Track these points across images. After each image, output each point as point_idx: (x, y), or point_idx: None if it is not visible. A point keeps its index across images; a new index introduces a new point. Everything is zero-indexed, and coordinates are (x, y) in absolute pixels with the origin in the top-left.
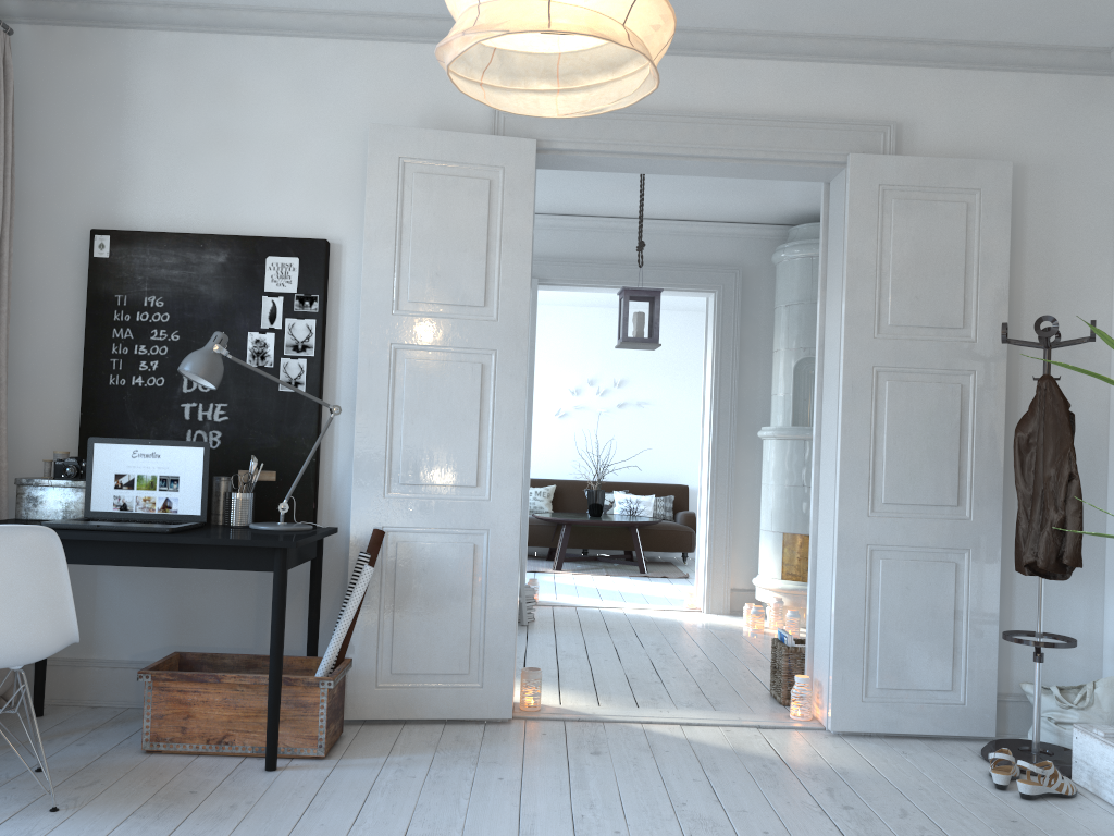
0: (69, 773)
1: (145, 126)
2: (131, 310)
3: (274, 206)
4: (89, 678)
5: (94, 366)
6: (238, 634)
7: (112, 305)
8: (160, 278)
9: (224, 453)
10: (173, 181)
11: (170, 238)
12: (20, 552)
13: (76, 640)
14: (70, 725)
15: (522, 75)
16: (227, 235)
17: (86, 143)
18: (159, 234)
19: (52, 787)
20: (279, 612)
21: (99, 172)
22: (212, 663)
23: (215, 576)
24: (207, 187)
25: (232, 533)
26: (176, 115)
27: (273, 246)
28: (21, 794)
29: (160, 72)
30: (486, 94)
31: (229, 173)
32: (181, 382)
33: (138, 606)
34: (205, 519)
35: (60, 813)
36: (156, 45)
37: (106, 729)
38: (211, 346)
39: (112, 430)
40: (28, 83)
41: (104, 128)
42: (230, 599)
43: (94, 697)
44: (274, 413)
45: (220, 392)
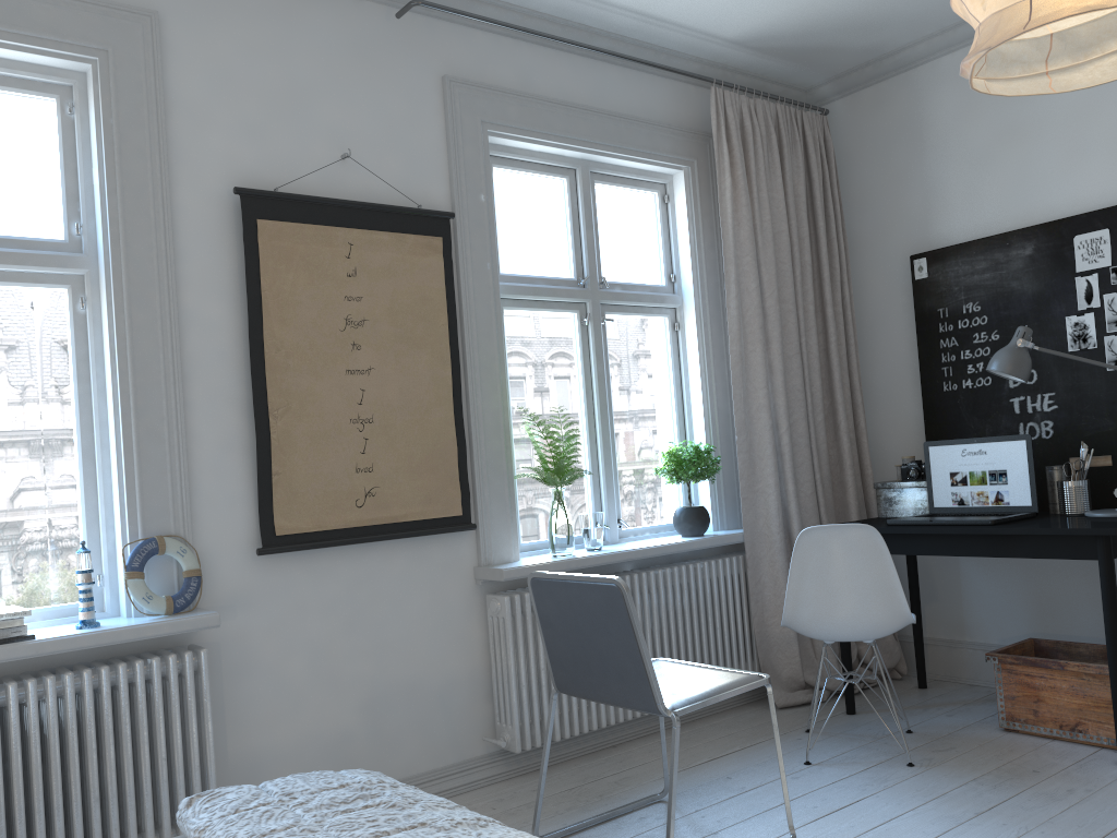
0: (931, 738)
1: (942, 149)
2: (952, 320)
3: (1075, 182)
4: (964, 658)
5: (928, 376)
6: (1101, 624)
7: (936, 319)
8: (973, 284)
9: (1058, 442)
10: (974, 190)
11: (977, 245)
12: (850, 546)
13: (911, 621)
14: (945, 698)
15: (1094, 44)
16: (1030, 226)
17: (896, 181)
18: (966, 244)
19: (906, 745)
20: (1108, 601)
21: (910, 203)
22: (1066, 651)
23: (1068, 565)
24: (1005, 186)
25: (1055, 523)
26: (968, 128)
27: (1078, 224)
28: (889, 748)
29: (948, 94)
30: (1052, 80)
31: (1024, 165)
32: (1006, 378)
33: (999, 594)
34: (1035, 510)
35: (913, 768)
36: (941, 71)
37: (975, 705)
38: (1014, 342)
39: (951, 432)
40: (846, 147)
41: (909, 163)
42: (1086, 588)
43: (970, 676)
44: (1104, 394)
45: (1045, 382)
